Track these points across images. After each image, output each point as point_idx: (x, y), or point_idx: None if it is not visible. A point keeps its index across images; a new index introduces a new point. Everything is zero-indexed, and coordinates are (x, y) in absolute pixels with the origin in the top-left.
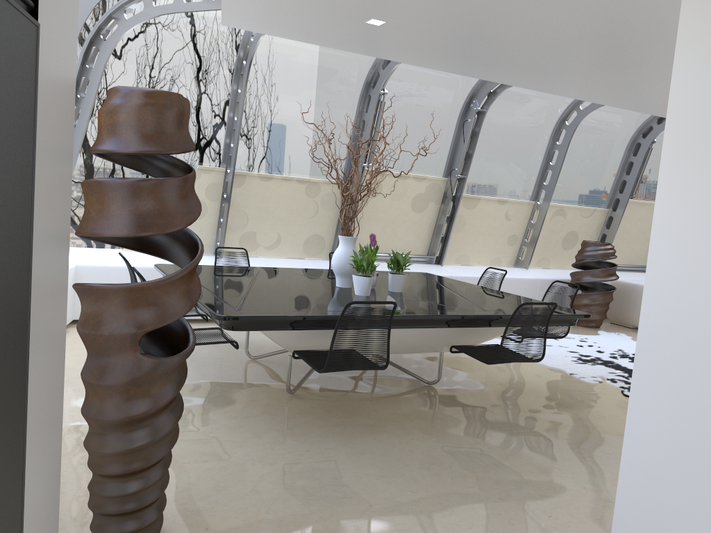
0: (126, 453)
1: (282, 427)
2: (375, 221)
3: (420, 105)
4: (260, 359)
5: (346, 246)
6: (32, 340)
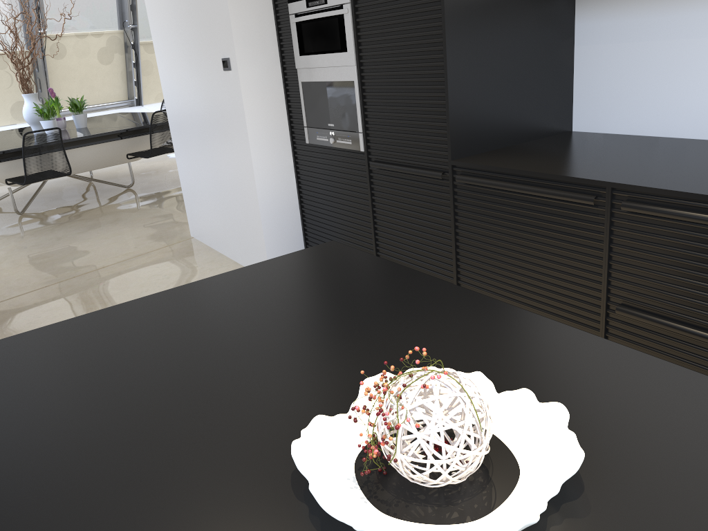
0: None
1: (14, 230)
2: (71, 79)
3: None
4: None
5: (30, 101)
6: None
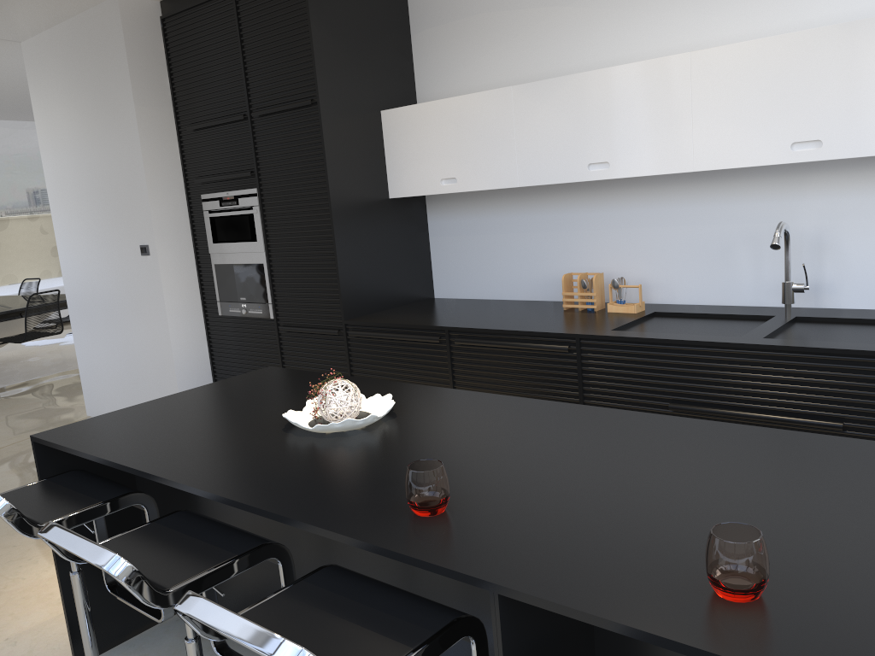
0: None
1: None
2: None
3: None
4: None
5: None
6: None
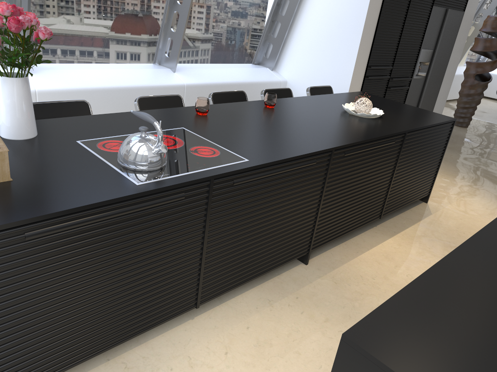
0: (464, 102)
1: None
2: None
3: None
4: None
5: None
6: (449, 63)
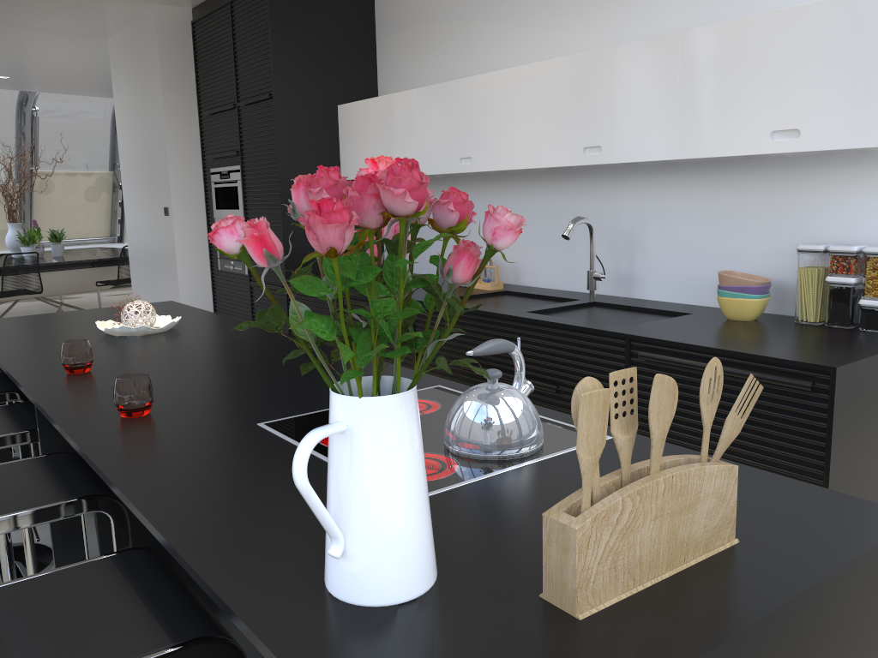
0: None
1: None
2: (55, 213)
3: (73, 115)
4: None
5: (14, 229)
6: None
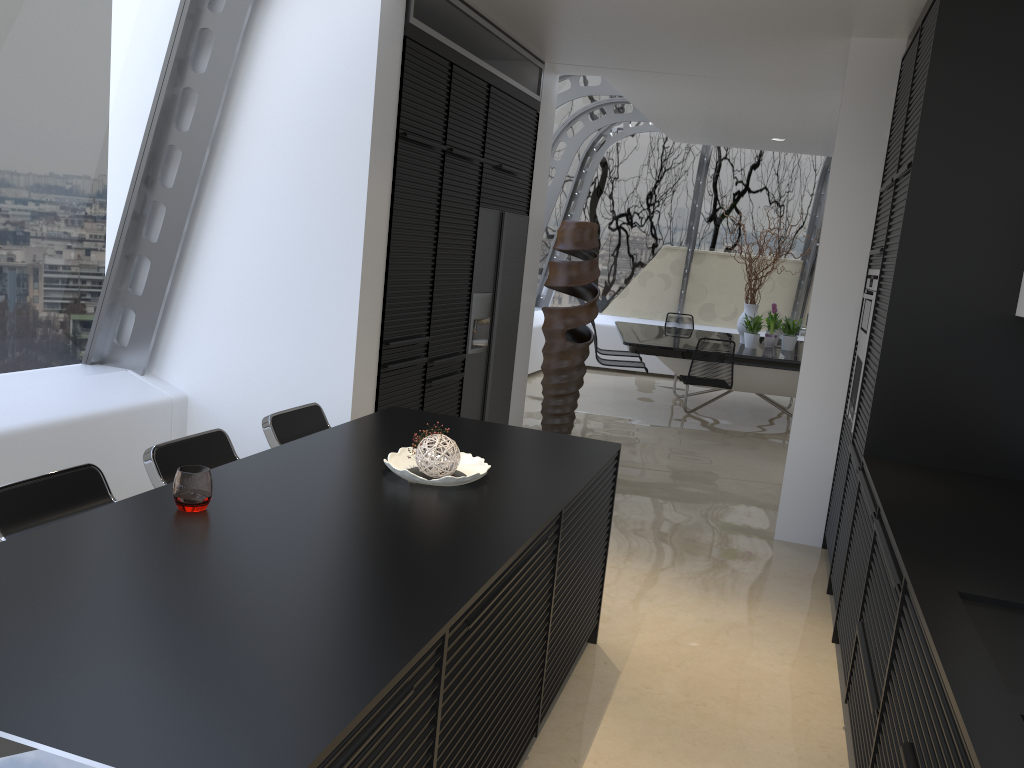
0: (556, 385)
1: (665, 422)
2: None
3: None
4: (683, 398)
5: (747, 311)
6: (520, 315)
